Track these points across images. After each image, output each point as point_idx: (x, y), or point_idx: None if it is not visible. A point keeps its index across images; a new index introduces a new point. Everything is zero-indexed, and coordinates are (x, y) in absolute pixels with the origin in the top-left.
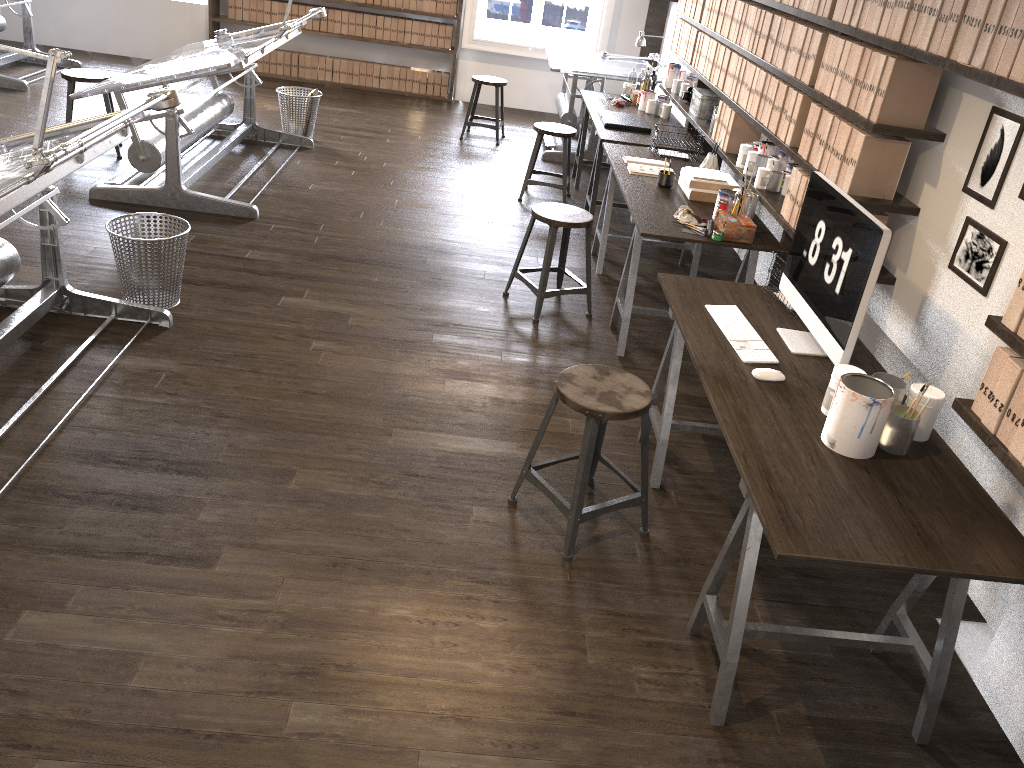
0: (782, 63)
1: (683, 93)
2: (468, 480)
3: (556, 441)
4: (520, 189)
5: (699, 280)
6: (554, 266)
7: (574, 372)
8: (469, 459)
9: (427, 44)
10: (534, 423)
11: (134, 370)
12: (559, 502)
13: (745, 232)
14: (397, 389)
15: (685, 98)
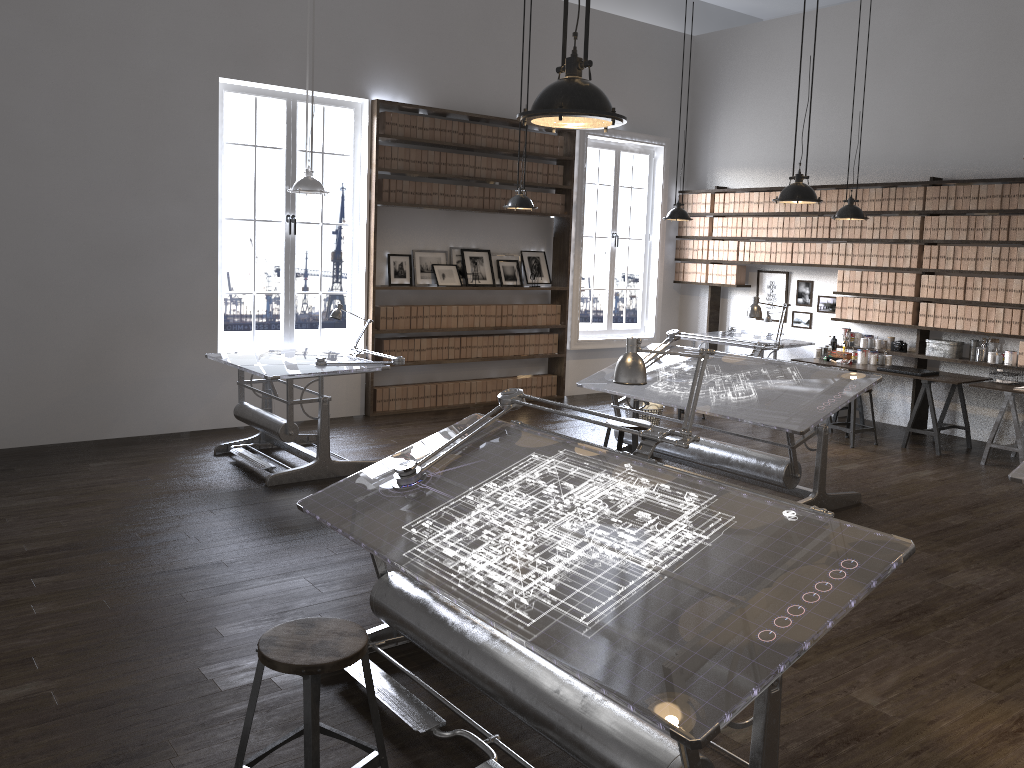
0: None
1: (896, 345)
2: None
3: None
4: None
5: None
6: None
7: None
8: None
9: (541, 352)
10: None
11: None
12: None
13: None
14: None
15: (899, 348)
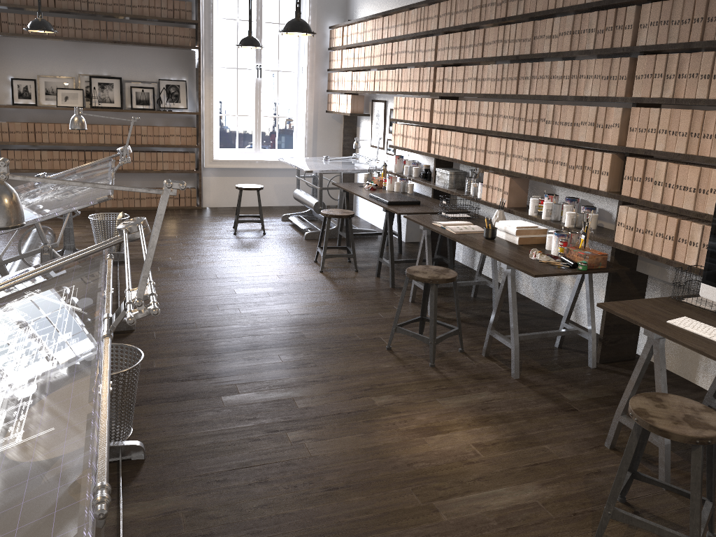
0: (570, 135)
1: (421, 173)
2: (542, 535)
3: (559, 470)
4: (313, 263)
5: (628, 302)
6: (418, 316)
7: (639, 405)
8: (520, 512)
9: (176, 168)
10: (527, 458)
11: (147, 519)
12: (670, 534)
13: (601, 259)
14: (397, 460)
15: (424, 177)
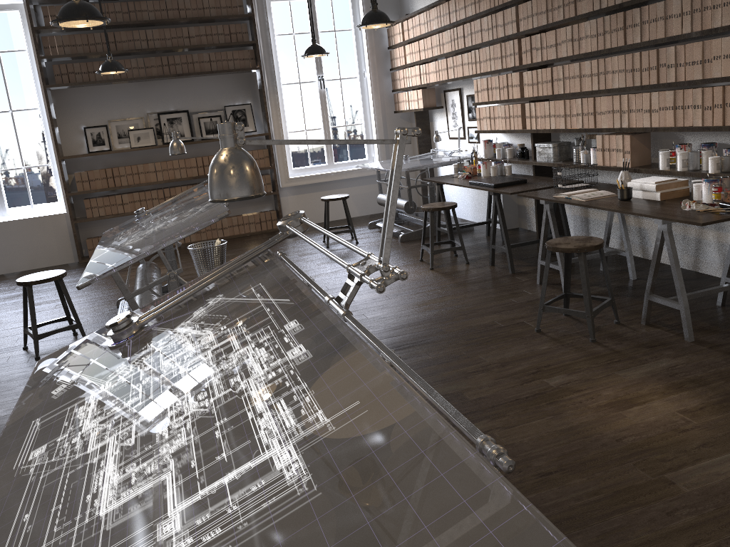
0: (700, 74)
1: (517, 153)
2: None
3: None
4: (419, 262)
5: None
6: (562, 293)
7: None
8: None
9: None
10: None
11: None
12: None
13: None
14: (603, 437)
15: (521, 156)
